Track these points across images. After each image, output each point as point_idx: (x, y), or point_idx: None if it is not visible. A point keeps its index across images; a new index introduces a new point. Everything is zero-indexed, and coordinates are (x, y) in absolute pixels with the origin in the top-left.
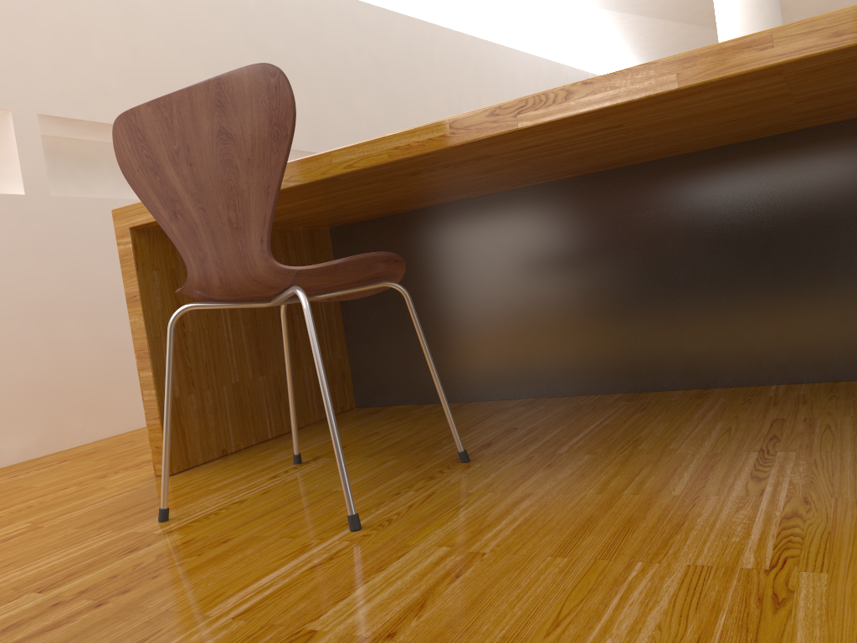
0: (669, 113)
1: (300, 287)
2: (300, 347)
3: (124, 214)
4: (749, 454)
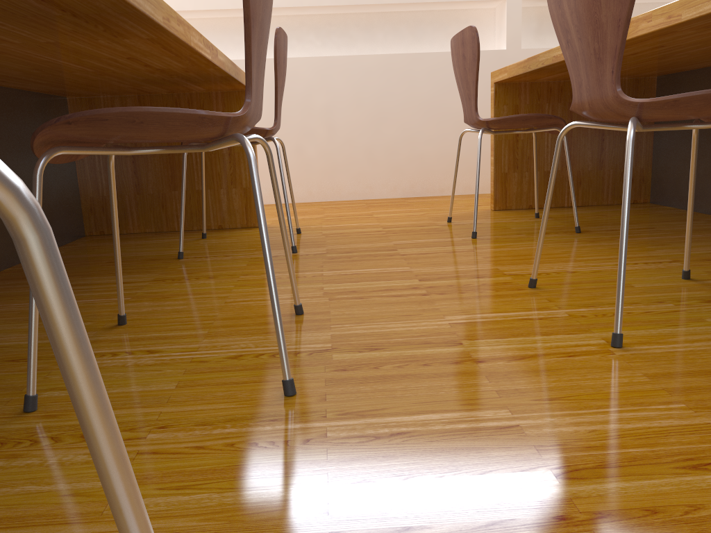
0: (678, 41)
1: (492, 128)
2: (605, 157)
3: (492, 75)
4: (665, 260)
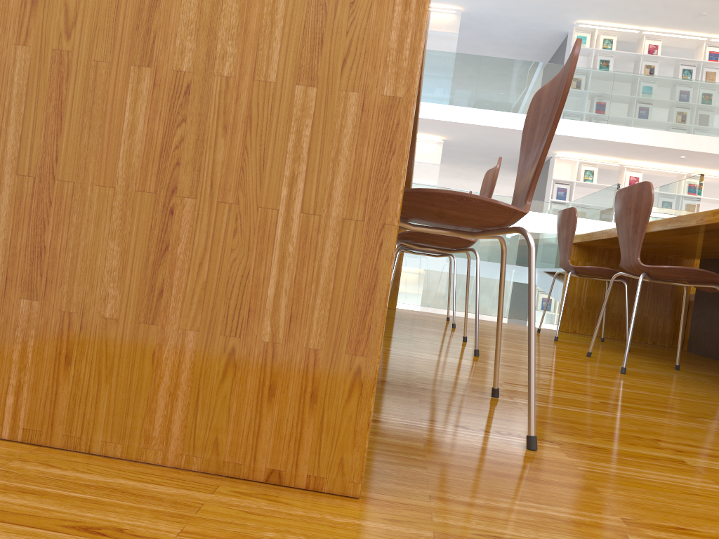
0: None
1: None
2: None
3: None
4: None
